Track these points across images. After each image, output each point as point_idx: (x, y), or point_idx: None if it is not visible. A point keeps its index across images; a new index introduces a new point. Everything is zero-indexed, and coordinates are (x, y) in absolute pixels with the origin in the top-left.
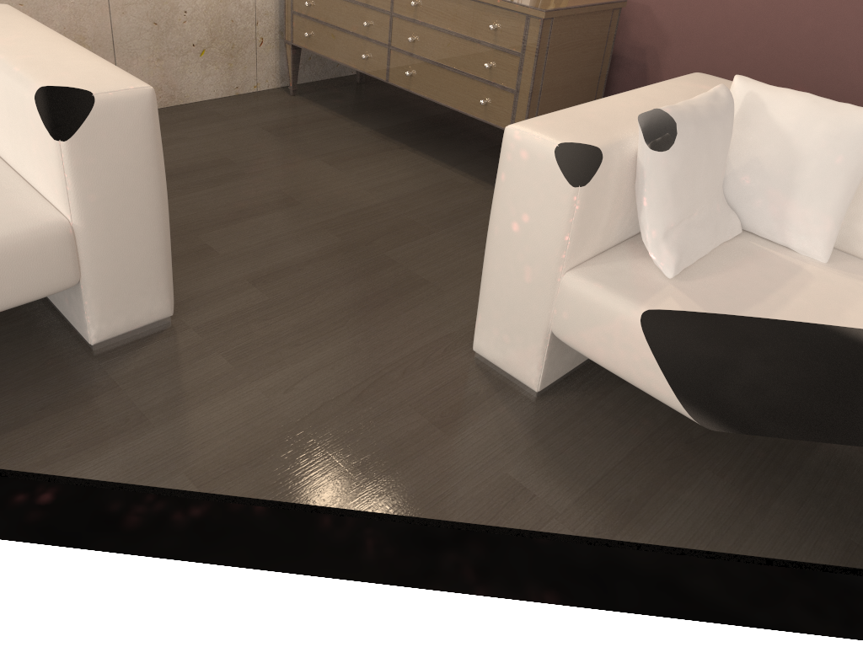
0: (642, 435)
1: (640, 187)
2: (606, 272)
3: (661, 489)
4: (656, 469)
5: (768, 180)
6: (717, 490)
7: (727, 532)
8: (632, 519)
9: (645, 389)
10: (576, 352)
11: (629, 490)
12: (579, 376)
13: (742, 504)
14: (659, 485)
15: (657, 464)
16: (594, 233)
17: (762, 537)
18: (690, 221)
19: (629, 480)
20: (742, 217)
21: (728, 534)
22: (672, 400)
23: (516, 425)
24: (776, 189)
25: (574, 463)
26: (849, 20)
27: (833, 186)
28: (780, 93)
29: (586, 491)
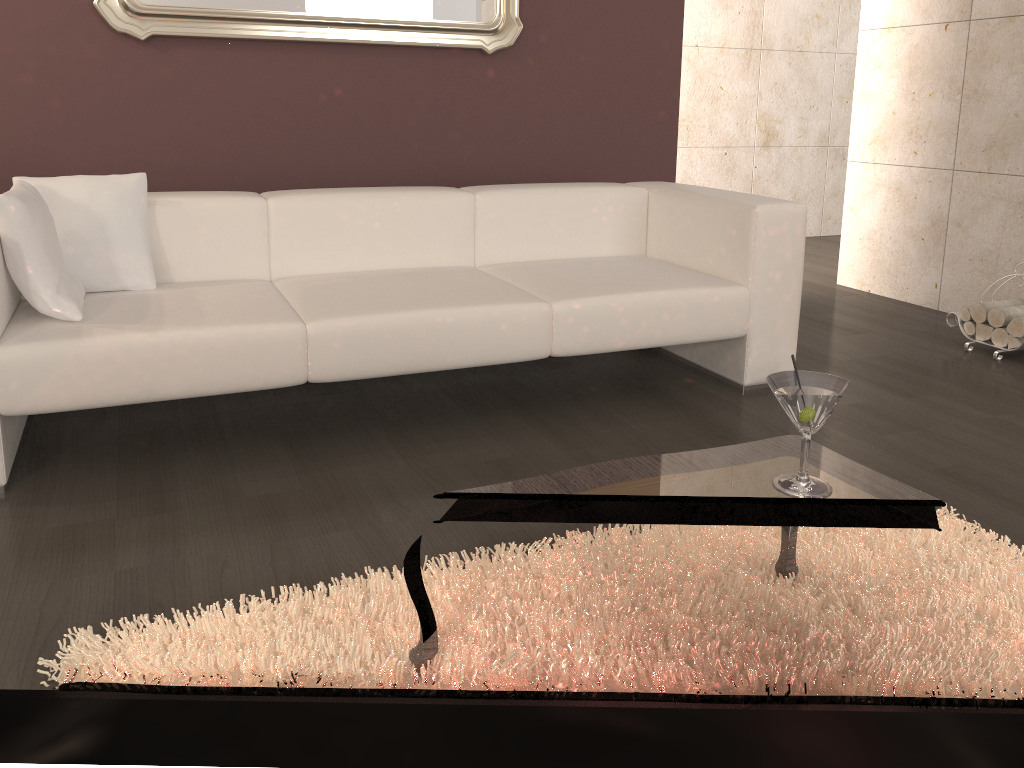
0: (114, 464)
1: (19, 260)
2: (29, 336)
3: (162, 474)
4: (146, 469)
5: (88, 243)
6: (193, 456)
7: (222, 465)
8: (164, 492)
9: (115, 401)
10: (11, 443)
11: (144, 485)
12: (22, 467)
13: (213, 452)
14: (158, 473)
15: (143, 467)
16: (0, 310)
17: (240, 456)
18: (64, 279)
19: (137, 482)
20: (81, 281)
21: (223, 465)
22: (141, 394)
23: (14, 509)
24: (98, 248)
25: (89, 497)
26: (32, 143)
27: (136, 231)
28: (61, 180)
29: (118, 501)
